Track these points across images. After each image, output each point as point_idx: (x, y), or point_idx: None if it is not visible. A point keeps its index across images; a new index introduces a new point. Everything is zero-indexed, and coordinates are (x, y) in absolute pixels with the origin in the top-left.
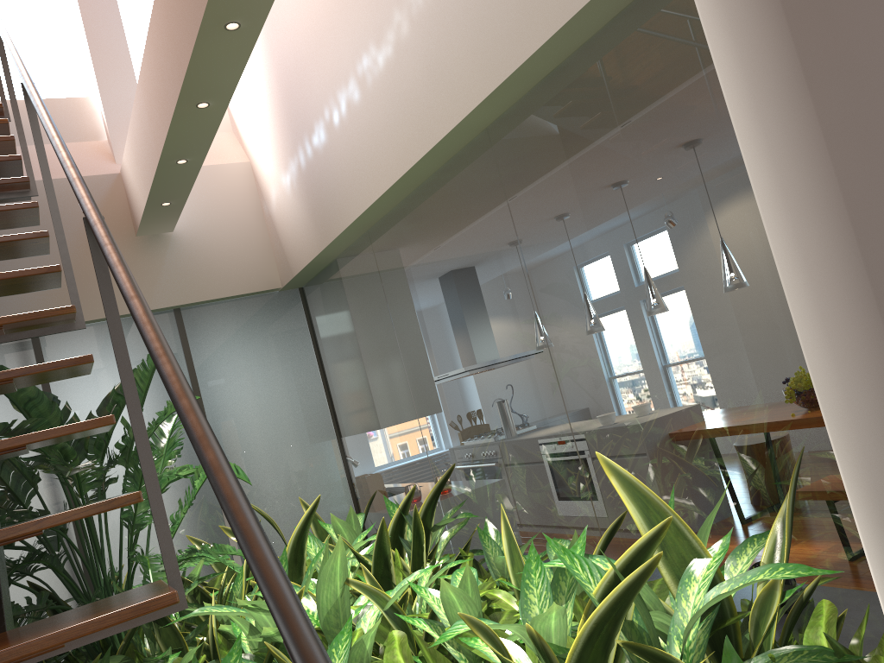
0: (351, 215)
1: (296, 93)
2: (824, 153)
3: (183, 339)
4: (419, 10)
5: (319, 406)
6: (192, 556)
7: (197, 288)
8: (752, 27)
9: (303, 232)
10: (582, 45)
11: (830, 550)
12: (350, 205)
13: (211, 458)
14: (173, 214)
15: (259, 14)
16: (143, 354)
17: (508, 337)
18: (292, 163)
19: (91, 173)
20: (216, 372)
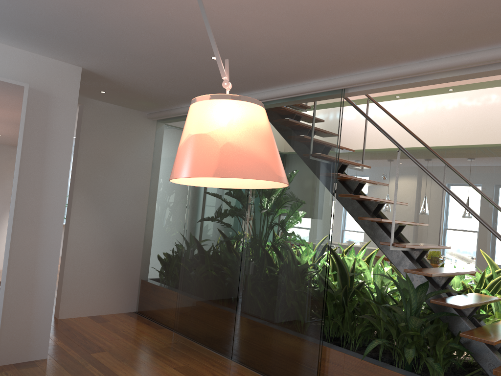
0: (354, 147)
1: None
2: None
3: None
4: (431, 109)
5: None
6: None
7: None
8: None
9: None
10: (485, 147)
11: None
12: (355, 144)
13: None
14: None
15: (406, 97)
16: None
17: (410, 209)
18: None
19: None
20: None
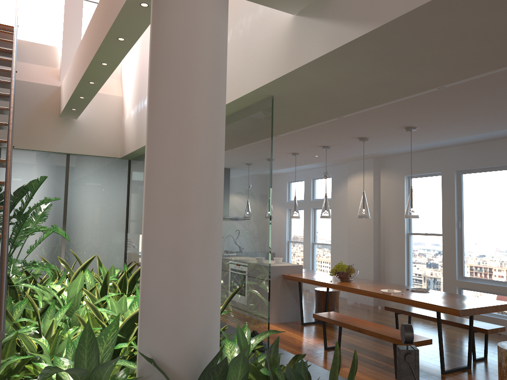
0: None
1: (144, 79)
2: (144, 208)
3: (67, 168)
4: None
5: (121, 216)
6: (33, 264)
7: (80, 148)
8: (145, 175)
9: (132, 138)
10: (228, 115)
11: (244, 323)
12: None
13: (4, 233)
14: (77, 113)
15: (115, 63)
16: (46, 170)
17: None
18: (136, 107)
19: (47, 83)
20: (77, 187)
